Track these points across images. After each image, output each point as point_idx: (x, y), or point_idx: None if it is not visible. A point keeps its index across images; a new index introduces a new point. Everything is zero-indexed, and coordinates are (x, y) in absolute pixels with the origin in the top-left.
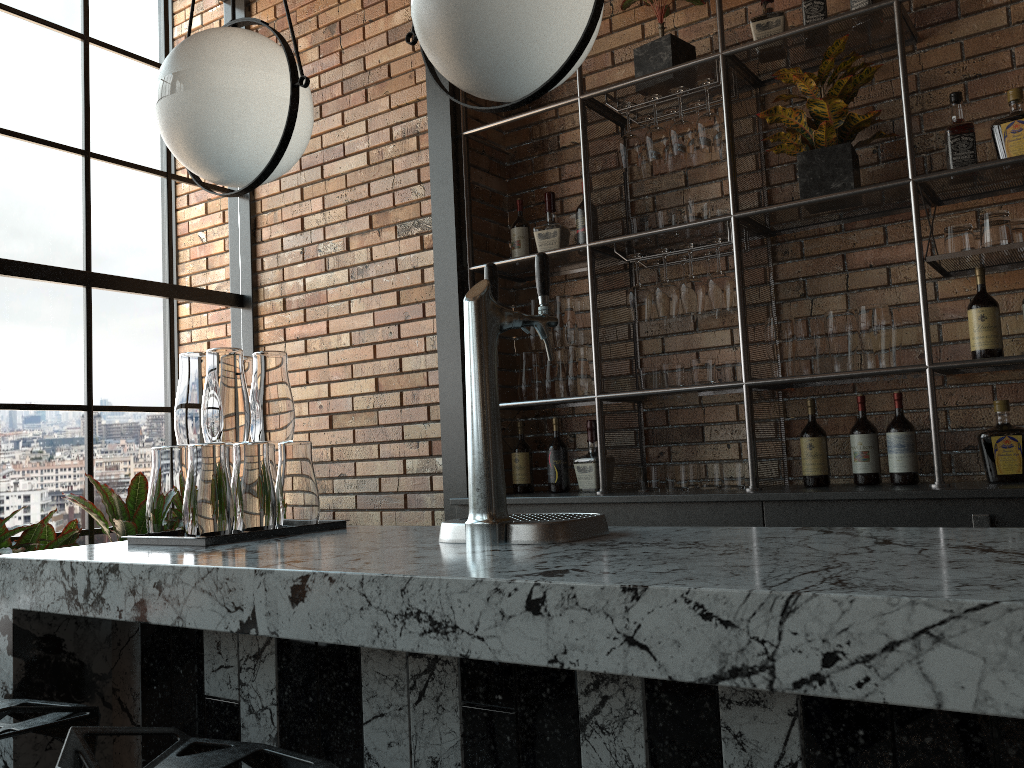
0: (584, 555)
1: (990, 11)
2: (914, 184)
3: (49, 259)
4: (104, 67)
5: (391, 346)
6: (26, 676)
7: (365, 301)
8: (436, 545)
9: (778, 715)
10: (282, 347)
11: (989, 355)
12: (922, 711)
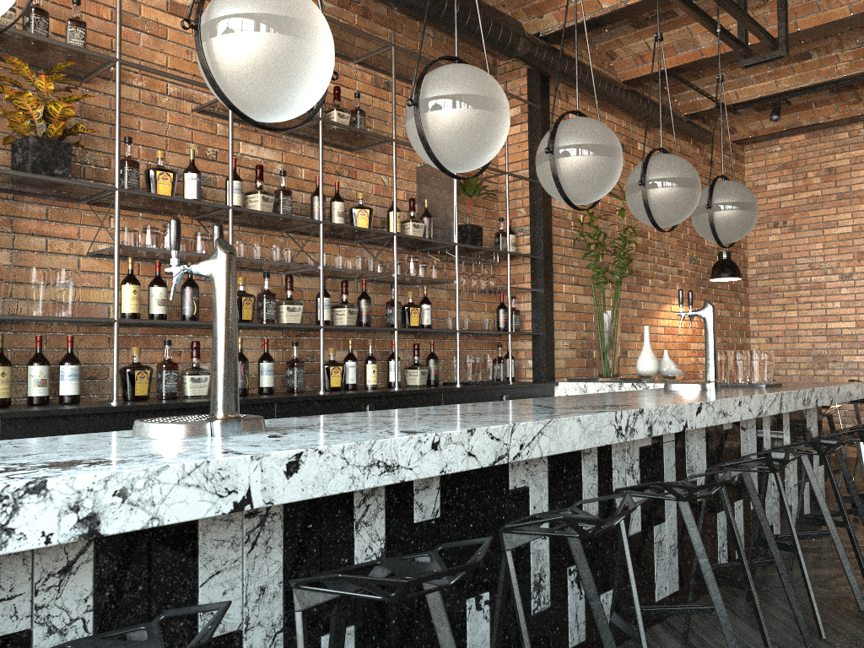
0: (345, 429)
1: (130, 87)
2: (120, 193)
3: None
4: None
5: None
6: None
7: None
8: (200, 439)
9: (434, 490)
10: None
11: (137, 317)
12: (472, 474)
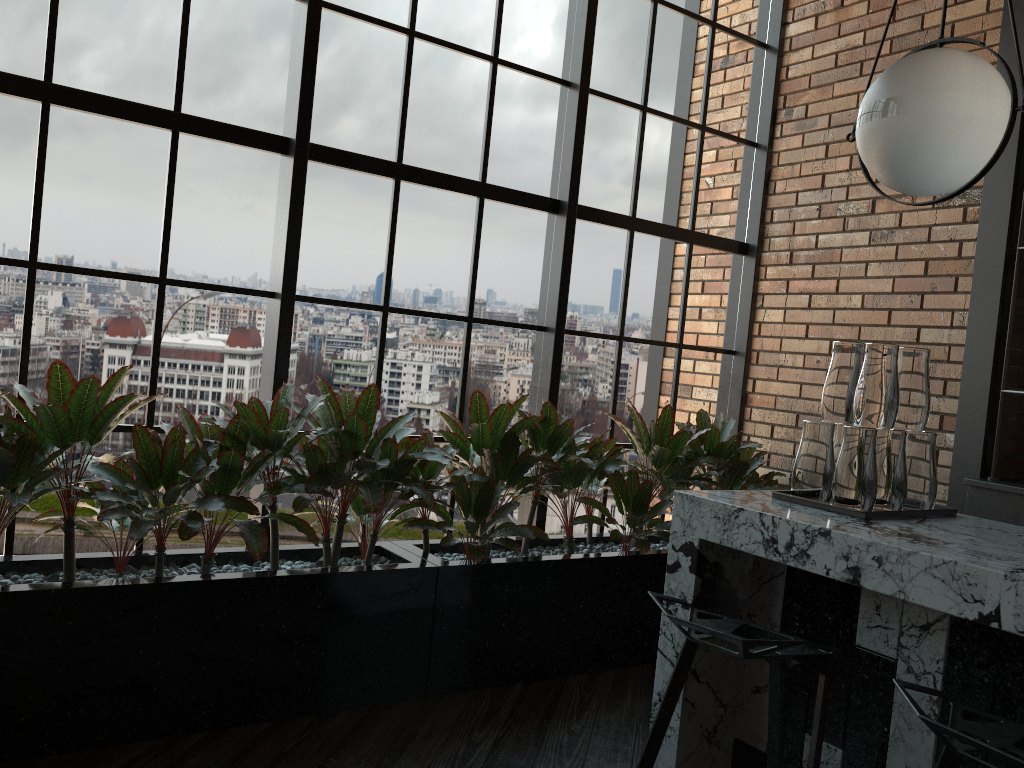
0: None
1: None
2: None
3: (606, 205)
4: (665, 26)
5: (909, 315)
6: (700, 592)
7: (885, 266)
8: None
9: None
10: (783, 298)
11: None
12: None
